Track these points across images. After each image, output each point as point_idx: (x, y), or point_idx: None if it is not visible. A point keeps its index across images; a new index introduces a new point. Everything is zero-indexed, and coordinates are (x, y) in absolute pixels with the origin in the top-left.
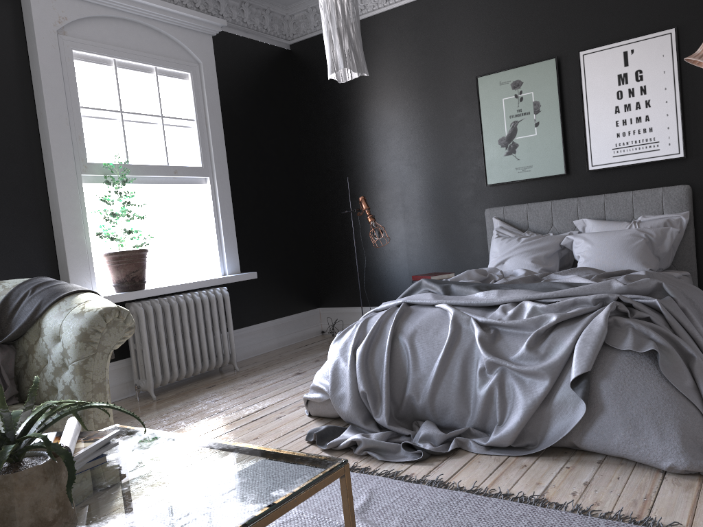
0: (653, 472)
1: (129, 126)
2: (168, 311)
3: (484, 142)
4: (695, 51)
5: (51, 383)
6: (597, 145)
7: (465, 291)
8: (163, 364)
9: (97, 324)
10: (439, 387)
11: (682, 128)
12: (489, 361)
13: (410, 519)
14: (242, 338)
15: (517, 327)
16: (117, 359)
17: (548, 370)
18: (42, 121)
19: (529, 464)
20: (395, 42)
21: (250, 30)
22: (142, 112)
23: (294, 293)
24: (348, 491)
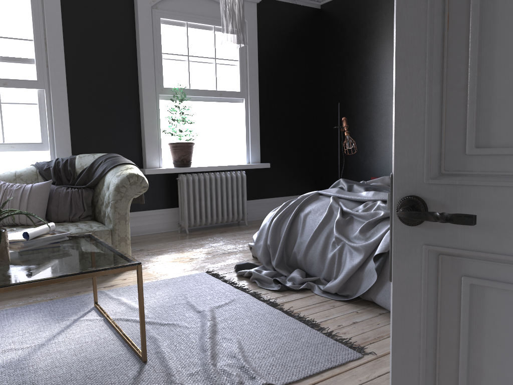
0: None
1: (192, 65)
2: (202, 182)
3: None
4: None
5: (104, 212)
6: None
7: (359, 190)
8: (195, 213)
9: (124, 182)
10: (310, 249)
11: None
12: (336, 236)
13: (235, 316)
14: (258, 206)
15: (362, 217)
16: (172, 207)
17: (363, 248)
18: (139, 62)
19: (337, 306)
20: (387, 3)
21: None
22: (202, 55)
23: (302, 180)
24: (139, 278)
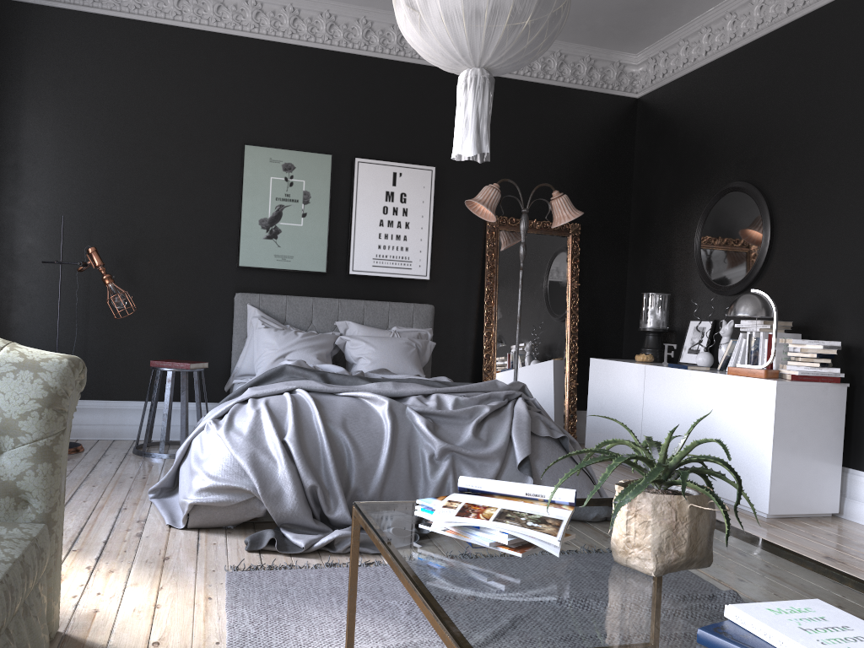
0: None
1: None
2: None
3: (242, 217)
4: (445, 192)
5: None
6: (360, 251)
7: (349, 382)
8: None
9: (69, 382)
10: (389, 476)
11: (431, 255)
12: (445, 447)
13: None
14: None
15: (453, 417)
16: None
17: (499, 454)
18: None
19: None
20: (137, 62)
21: None
22: None
23: None
24: None
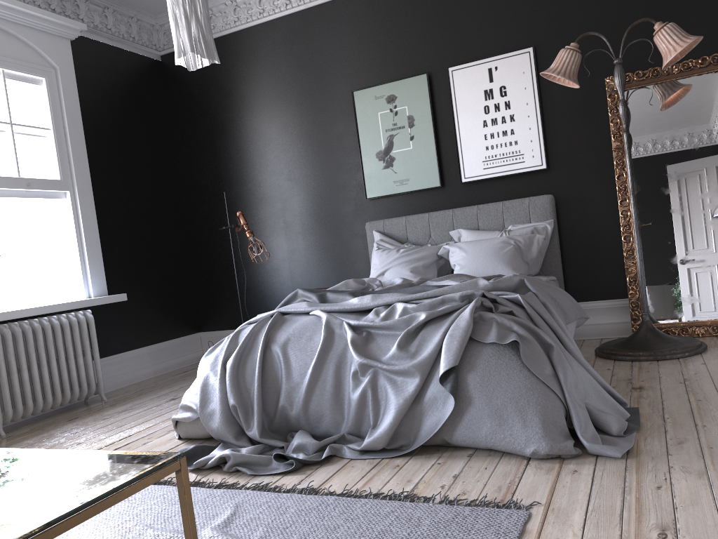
0: (519, 460)
1: None
2: (20, 337)
3: (362, 156)
4: None
5: None
6: (469, 157)
7: (340, 299)
8: (14, 396)
9: None
10: (313, 394)
11: (544, 141)
12: (361, 363)
13: (275, 527)
14: (112, 367)
15: (389, 328)
16: None
17: (418, 368)
18: None
19: (402, 464)
20: (270, 55)
21: (116, 37)
22: None
23: (171, 317)
24: (185, 487)
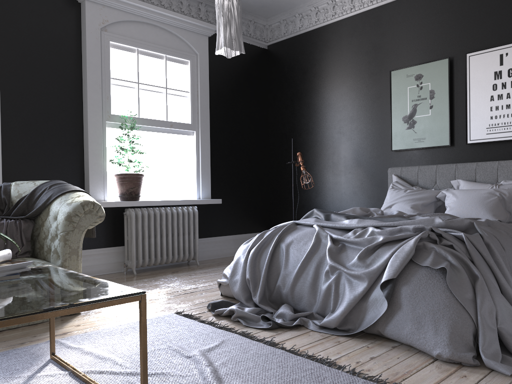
0: (428, 358)
1: (142, 93)
2: (152, 217)
3: (392, 118)
4: None
5: (49, 246)
6: (475, 124)
7: (338, 219)
8: (144, 252)
9: (77, 210)
10: (298, 281)
11: None
12: (331, 265)
13: (234, 359)
14: (208, 244)
15: (357, 244)
16: (116, 245)
17: (367, 275)
18: (85, 85)
19: (342, 341)
20: (336, 45)
21: None
22: (153, 84)
23: (251, 218)
24: (142, 312)
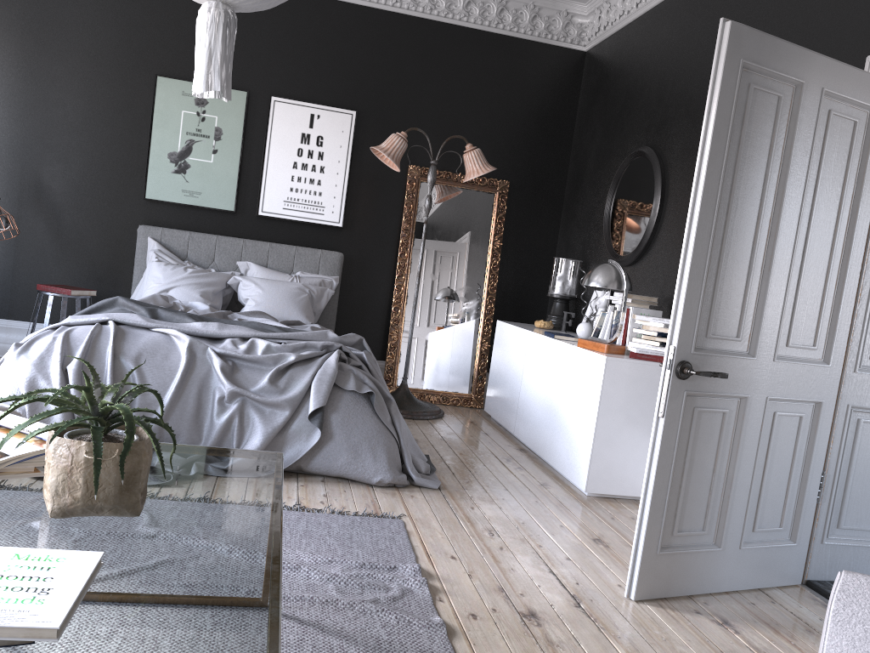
0: (365, 486)
1: None
2: None
3: (151, 150)
4: (366, 138)
5: None
6: (271, 192)
7: (177, 319)
8: None
9: None
10: (172, 413)
11: (346, 202)
12: (234, 391)
13: None
14: None
15: (256, 362)
16: None
17: (290, 403)
18: None
19: None
20: None
21: None
22: None
23: None
24: None
